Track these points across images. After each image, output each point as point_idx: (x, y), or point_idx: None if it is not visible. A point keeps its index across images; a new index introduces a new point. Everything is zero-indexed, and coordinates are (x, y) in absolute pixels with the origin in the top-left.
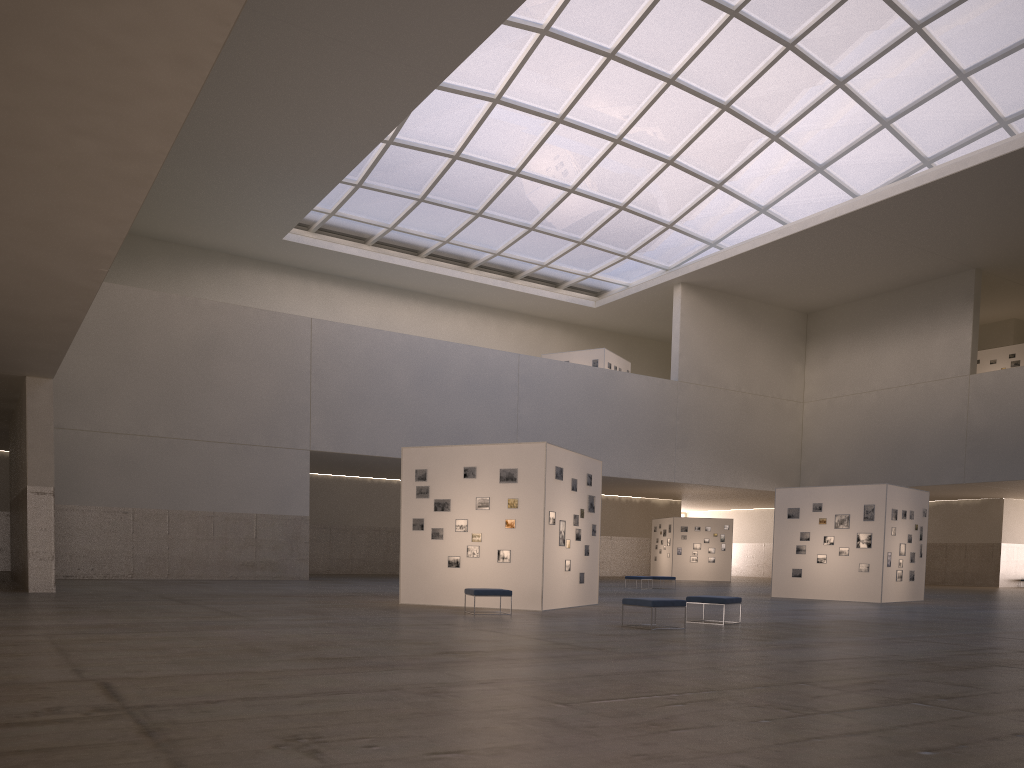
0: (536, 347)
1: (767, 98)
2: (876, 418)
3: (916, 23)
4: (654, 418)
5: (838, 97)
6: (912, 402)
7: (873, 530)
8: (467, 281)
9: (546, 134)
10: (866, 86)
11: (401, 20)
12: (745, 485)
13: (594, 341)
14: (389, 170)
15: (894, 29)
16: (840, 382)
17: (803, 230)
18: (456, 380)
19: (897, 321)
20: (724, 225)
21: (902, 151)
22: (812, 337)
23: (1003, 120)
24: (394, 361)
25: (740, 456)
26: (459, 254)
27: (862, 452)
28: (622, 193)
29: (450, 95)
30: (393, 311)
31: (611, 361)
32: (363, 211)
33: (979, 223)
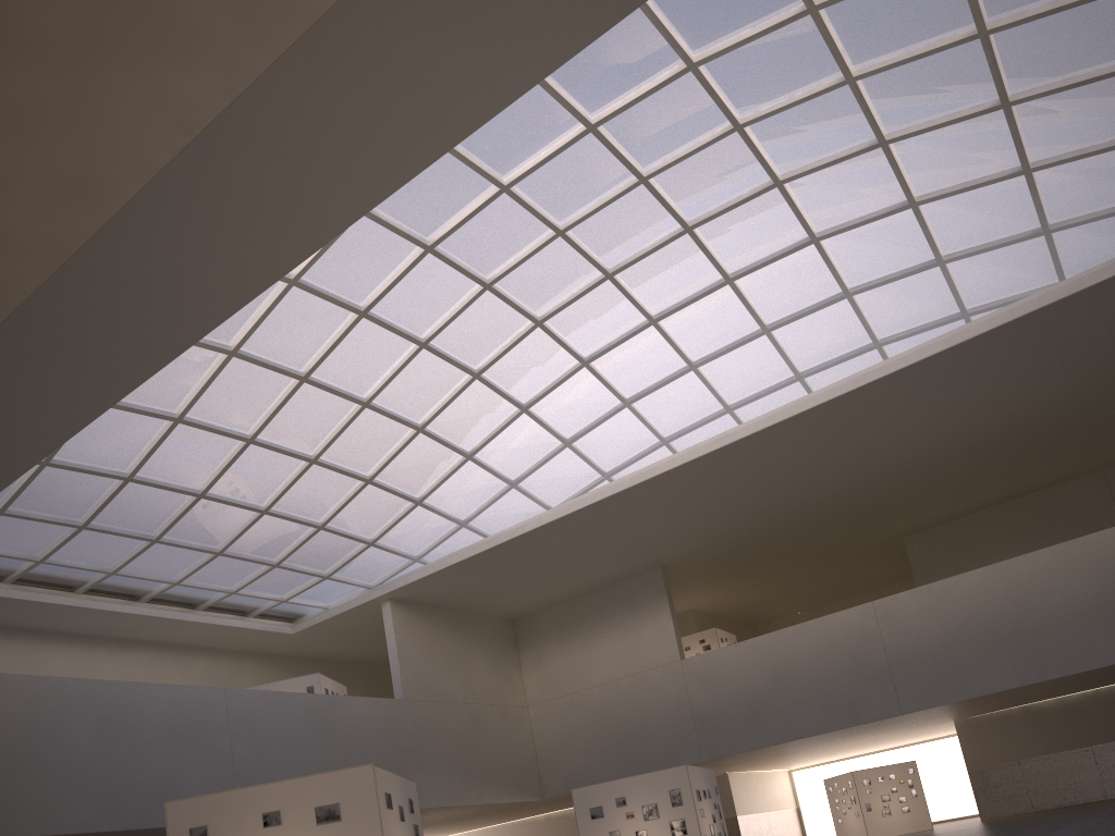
0: (227, 682)
1: (459, 421)
2: (604, 712)
3: (584, 359)
4: (386, 741)
5: (523, 420)
6: (635, 692)
7: (685, 815)
8: (140, 615)
9: (236, 454)
10: (547, 411)
11: (86, 323)
12: (491, 799)
13: (292, 670)
14: (42, 494)
15: (565, 364)
16: (561, 682)
17: (512, 538)
18: (151, 726)
19: (602, 619)
20: (426, 540)
21: (584, 467)
22: (523, 642)
23: (664, 439)
24: (67, 712)
25: (480, 769)
26: (128, 586)
27: (598, 747)
28: (320, 512)
29: (123, 413)
30: (42, 658)
31: (327, 686)
32: (3, 543)
33: (664, 524)
